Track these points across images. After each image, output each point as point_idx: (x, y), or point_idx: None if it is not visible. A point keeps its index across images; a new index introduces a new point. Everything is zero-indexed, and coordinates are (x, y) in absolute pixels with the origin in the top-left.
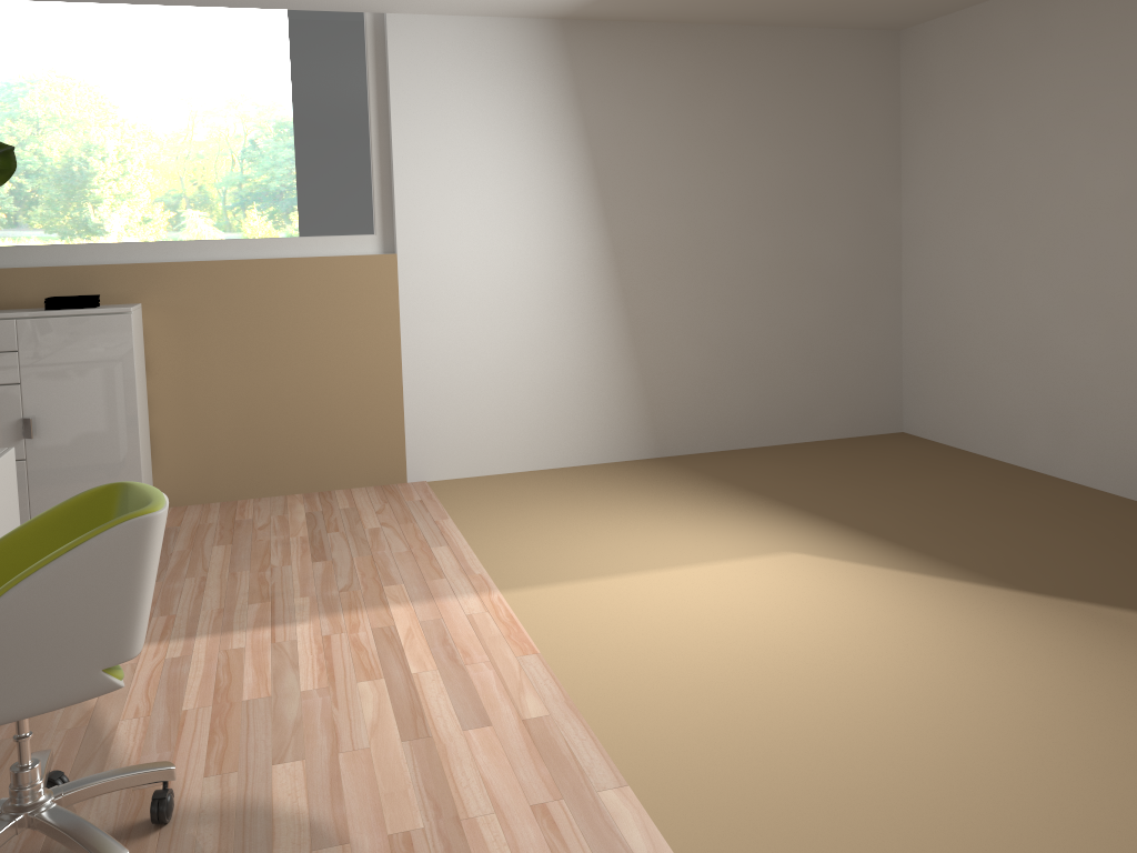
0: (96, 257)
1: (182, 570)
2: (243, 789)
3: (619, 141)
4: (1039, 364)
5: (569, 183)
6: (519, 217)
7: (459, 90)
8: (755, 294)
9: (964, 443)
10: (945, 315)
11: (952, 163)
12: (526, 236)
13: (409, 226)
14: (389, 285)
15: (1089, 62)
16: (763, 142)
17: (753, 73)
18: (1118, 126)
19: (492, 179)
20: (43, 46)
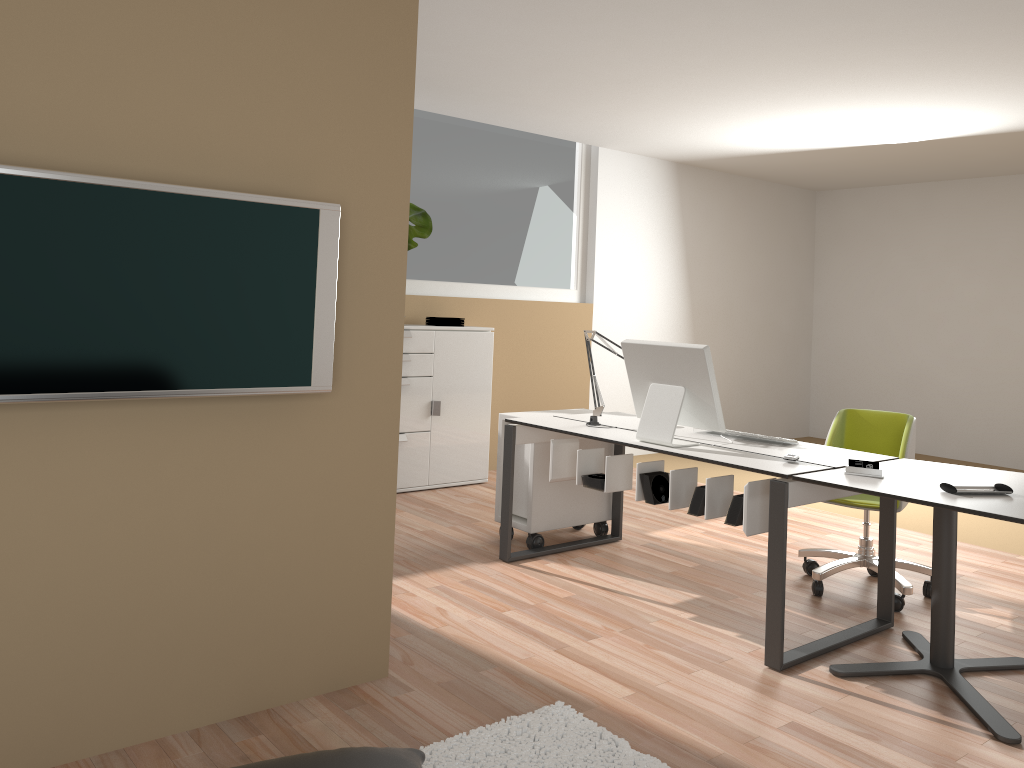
0: (433, 290)
1: None
2: None
3: (697, 242)
4: (922, 392)
5: (674, 266)
6: (651, 285)
7: (628, 200)
8: (751, 345)
9: None
10: (848, 363)
11: (857, 274)
12: (653, 297)
13: (600, 285)
14: (587, 324)
15: (961, 229)
16: (758, 250)
17: (756, 208)
18: (980, 264)
19: (640, 259)
20: (418, 140)
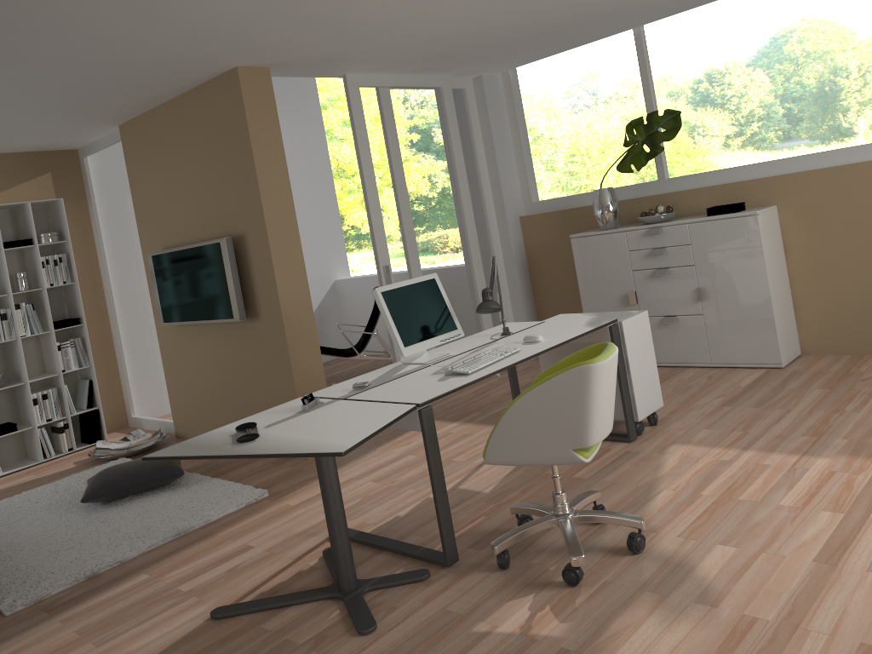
0: (745, 174)
1: (779, 402)
2: (689, 551)
3: None
4: None
5: None
6: None
7: None
8: None
9: None
10: None
11: None
12: None
13: None
14: None
15: None
16: None
17: None
18: None
19: None
20: (699, 37)
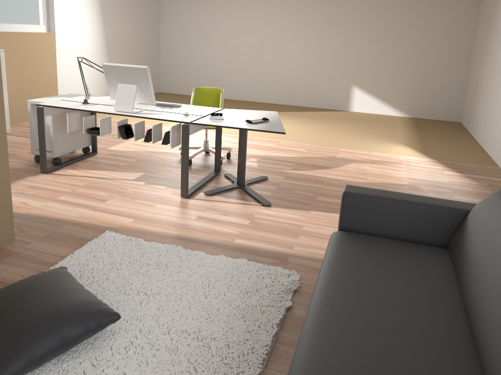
0: None
1: None
2: None
3: None
4: (208, 70)
5: (96, 12)
6: (85, 22)
7: None
8: (134, 51)
9: (183, 93)
10: (177, 58)
11: (180, 16)
12: (86, 29)
13: (58, 23)
14: (53, 44)
15: None
16: (135, 4)
17: None
18: (231, 15)
19: (78, 8)
20: None
